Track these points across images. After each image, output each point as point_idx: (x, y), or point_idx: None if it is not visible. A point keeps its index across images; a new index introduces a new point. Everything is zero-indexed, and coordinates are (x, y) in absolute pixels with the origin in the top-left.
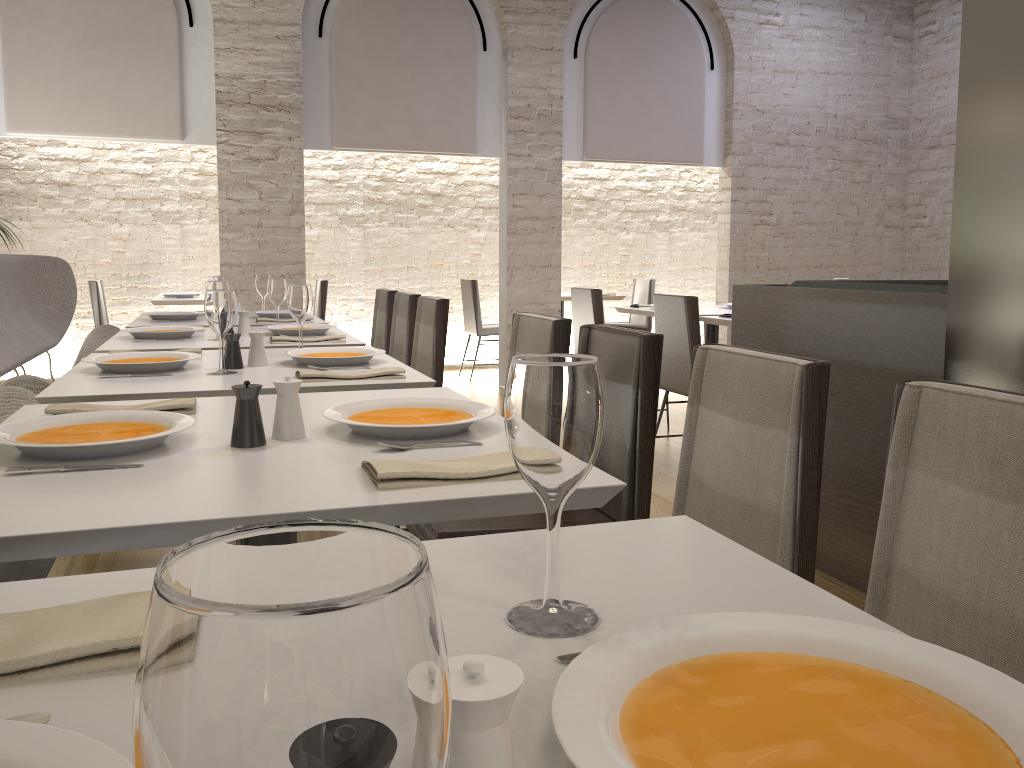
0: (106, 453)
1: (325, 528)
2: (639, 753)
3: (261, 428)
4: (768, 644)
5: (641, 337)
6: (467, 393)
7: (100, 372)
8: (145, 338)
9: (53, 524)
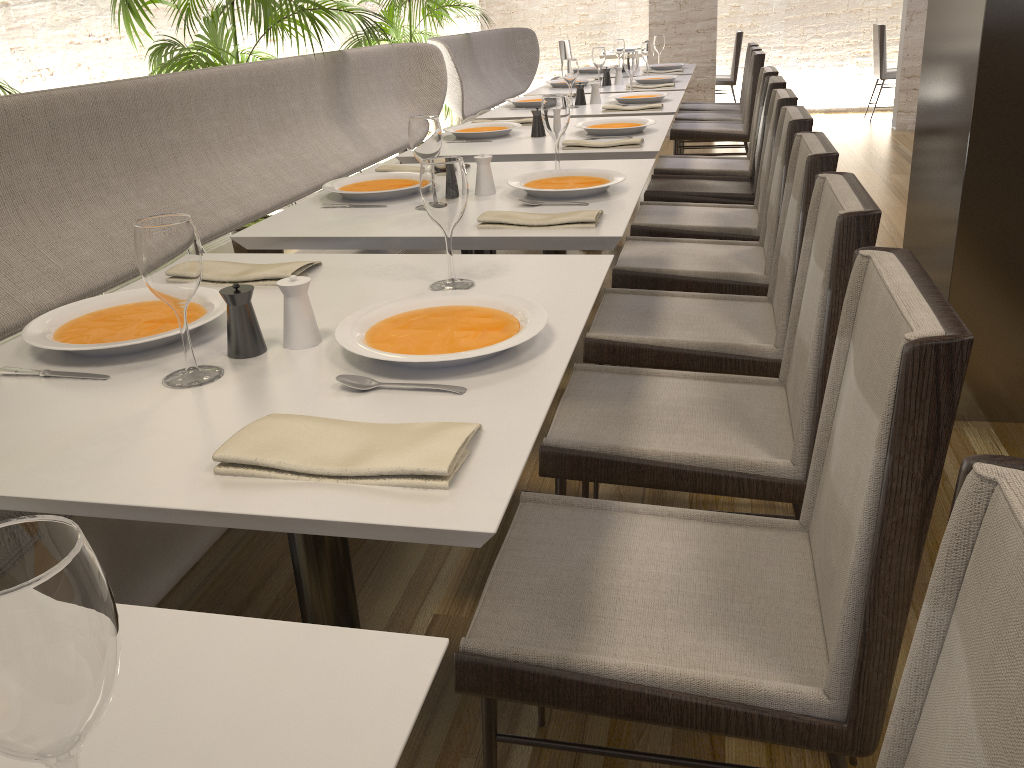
0: (482, 137)
1: (432, 116)
2: (527, 183)
3: (542, 129)
4: (589, 175)
5: (769, 84)
6: (853, 133)
7: (513, 107)
8: (557, 87)
9: (451, 154)
